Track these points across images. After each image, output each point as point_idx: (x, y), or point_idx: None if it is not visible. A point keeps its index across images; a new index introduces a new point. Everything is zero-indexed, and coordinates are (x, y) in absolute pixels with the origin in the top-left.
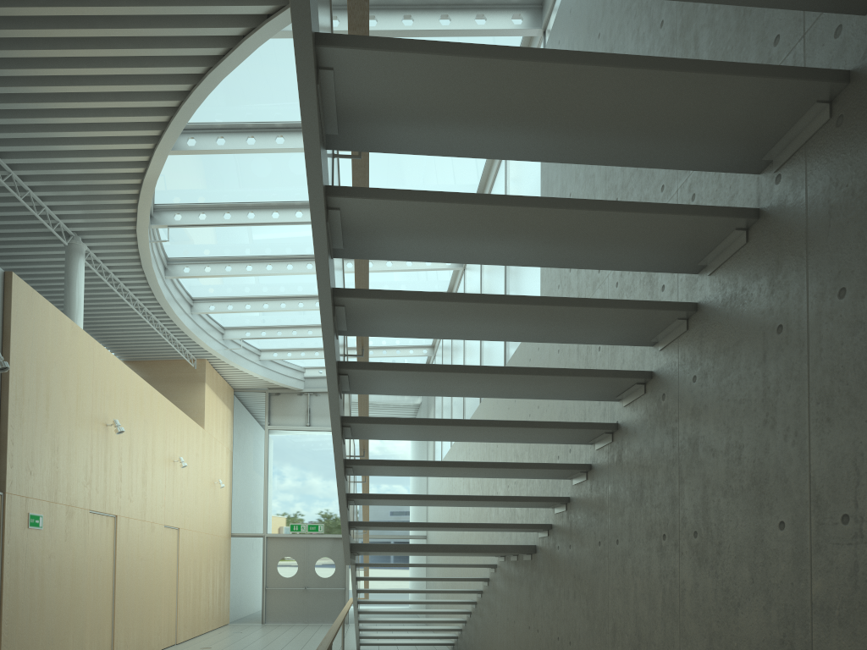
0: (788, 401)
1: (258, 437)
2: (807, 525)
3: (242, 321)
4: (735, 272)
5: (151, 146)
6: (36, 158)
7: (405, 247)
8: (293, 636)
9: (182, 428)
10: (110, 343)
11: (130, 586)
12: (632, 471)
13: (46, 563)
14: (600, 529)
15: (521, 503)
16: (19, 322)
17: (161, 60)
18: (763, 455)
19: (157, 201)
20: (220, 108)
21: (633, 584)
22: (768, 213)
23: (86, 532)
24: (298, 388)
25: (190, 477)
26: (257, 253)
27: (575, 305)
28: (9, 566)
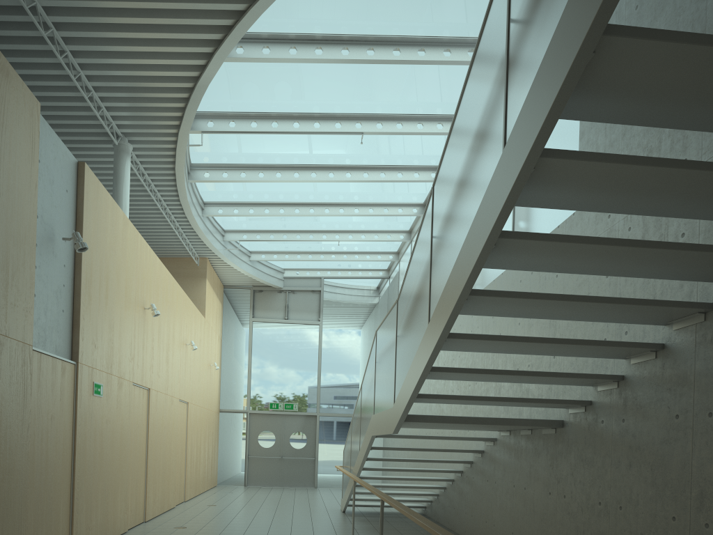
0: None
1: (244, 328)
2: None
3: (241, 224)
4: None
5: (211, 50)
6: (106, 59)
7: (619, 105)
8: (278, 497)
9: (191, 316)
10: None
11: (157, 451)
12: None
13: (104, 427)
14: (679, 403)
15: (578, 380)
16: (89, 209)
17: None
18: None
19: None
20: (270, 18)
21: None
22: None
23: (130, 402)
24: (279, 286)
25: (195, 359)
26: (270, 161)
27: None
28: (80, 428)
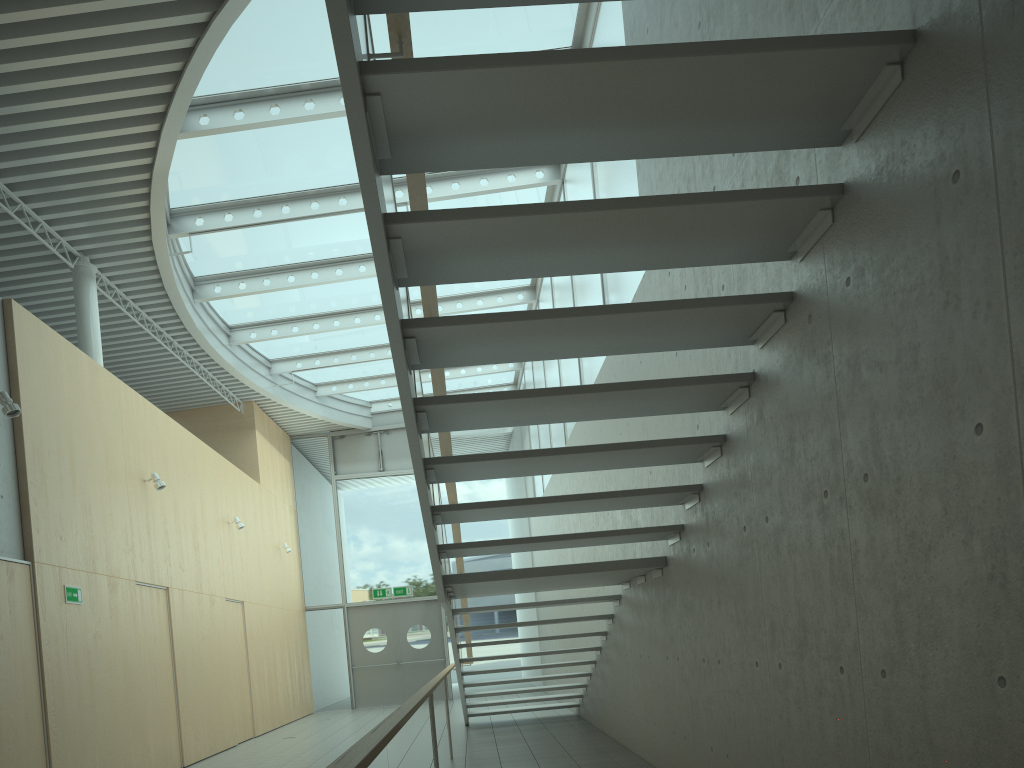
0: (975, 266)
1: (325, 491)
2: (1013, 417)
3: (291, 349)
4: (890, 124)
5: (156, 128)
6: (24, 159)
7: (468, 147)
8: None
9: (234, 484)
10: (139, 392)
11: (193, 670)
12: (777, 426)
13: (92, 644)
14: (744, 510)
15: (644, 498)
16: (27, 359)
17: (154, 10)
18: (946, 348)
19: (172, 204)
20: (233, 72)
21: (791, 565)
22: (928, 31)
23: (135, 607)
24: (365, 426)
25: (249, 542)
26: (299, 259)
27: (688, 202)
28: (49, 648)
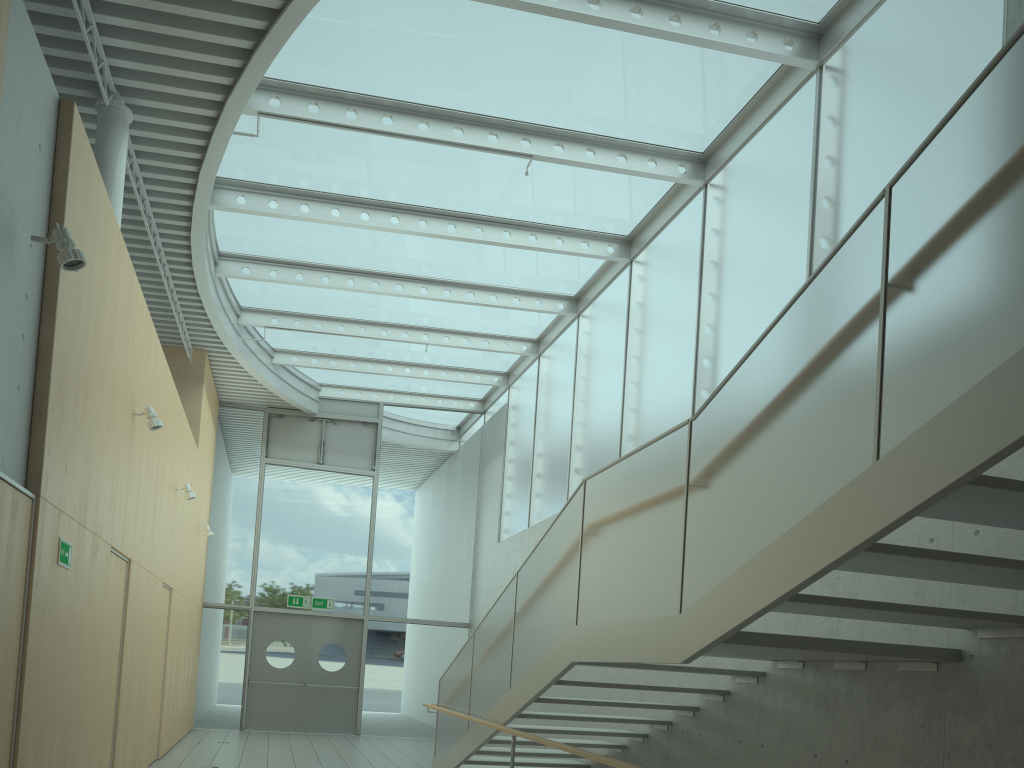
0: None
1: (250, 473)
2: None
3: (273, 300)
4: None
5: None
6: None
7: None
8: (312, 752)
9: (184, 443)
10: None
11: (133, 672)
12: None
13: (69, 628)
14: None
15: None
16: (74, 198)
17: None
18: None
19: None
20: None
21: None
22: None
23: (106, 582)
24: (312, 410)
25: (184, 516)
26: (354, 191)
27: None
28: (34, 630)
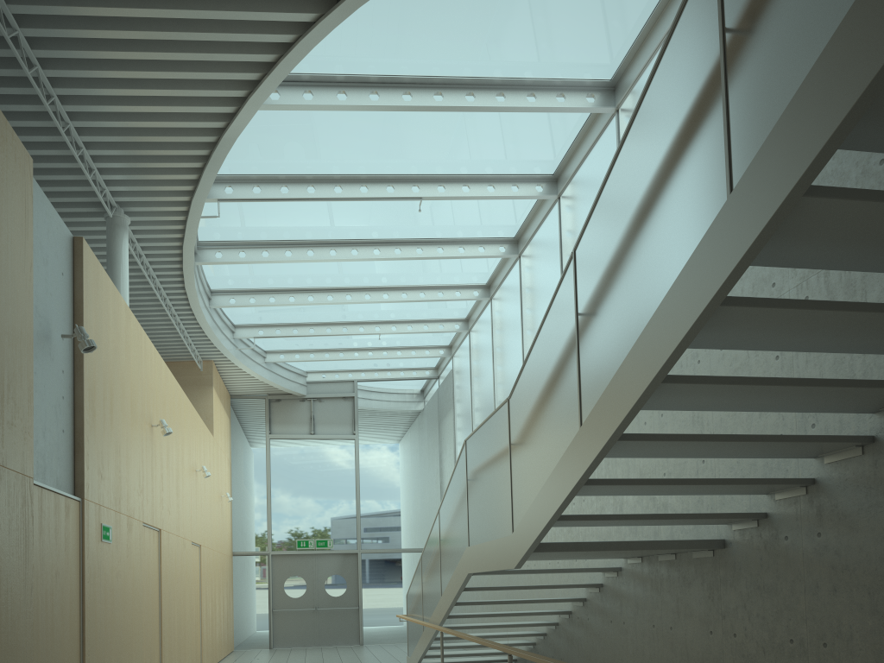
0: None
1: (259, 448)
2: None
3: (257, 317)
4: None
5: (243, 94)
6: (104, 105)
7: None
8: (321, 660)
9: (200, 435)
10: None
11: (171, 610)
12: None
13: (115, 583)
14: None
15: (758, 487)
16: (89, 298)
17: None
18: None
19: None
20: (315, 55)
21: None
22: None
23: (141, 548)
24: (301, 393)
25: (206, 489)
26: (299, 237)
27: None
28: (89, 586)
